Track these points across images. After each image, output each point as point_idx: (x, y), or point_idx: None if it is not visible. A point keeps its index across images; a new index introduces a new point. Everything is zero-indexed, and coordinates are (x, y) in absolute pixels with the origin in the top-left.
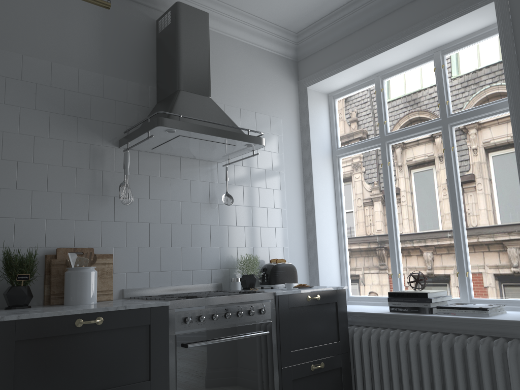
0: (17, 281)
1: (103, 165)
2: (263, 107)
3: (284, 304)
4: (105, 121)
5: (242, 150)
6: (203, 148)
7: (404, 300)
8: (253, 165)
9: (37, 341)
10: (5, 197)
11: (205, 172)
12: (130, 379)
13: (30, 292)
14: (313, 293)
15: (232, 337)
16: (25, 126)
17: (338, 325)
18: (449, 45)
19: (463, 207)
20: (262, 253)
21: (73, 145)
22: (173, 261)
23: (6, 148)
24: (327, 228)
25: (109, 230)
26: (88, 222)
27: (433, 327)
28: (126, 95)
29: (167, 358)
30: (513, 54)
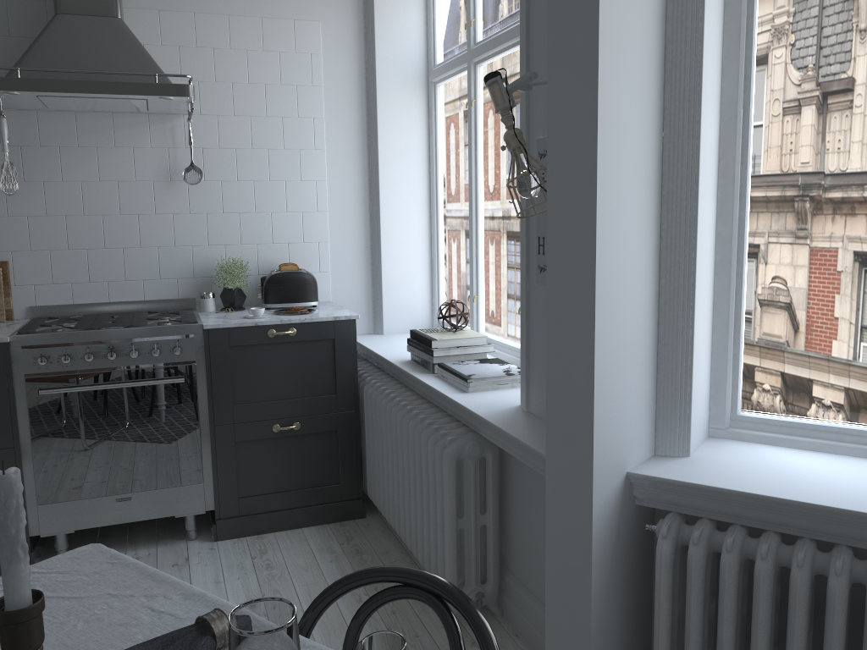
0: None
1: None
2: (279, 5)
3: (220, 342)
4: None
5: (176, 103)
6: (111, 104)
7: (417, 347)
8: (256, 112)
9: None
10: None
11: (161, 132)
12: None
13: None
14: (281, 325)
15: (116, 384)
16: None
17: (335, 372)
18: None
19: None
20: (274, 252)
21: None
22: (110, 269)
23: None
24: (405, 211)
25: (1, 229)
26: None
27: (426, 394)
28: (7, 25)
29: (12, 406)
30: None
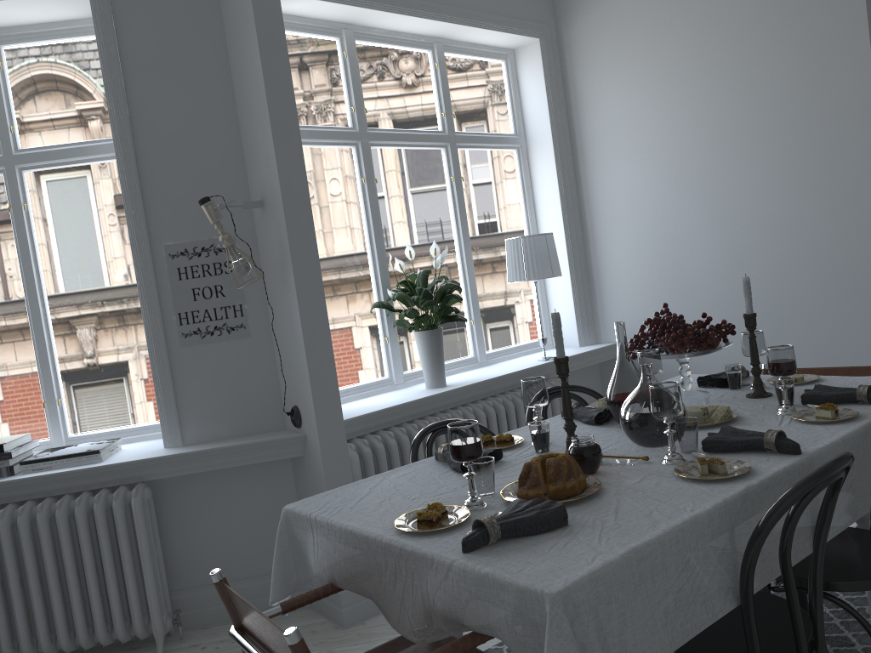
0: None
1: None
2: None
3: None
4: None
5: None
6: None
7: None
8: None
9: None
10: None
11: None
12: None
13: None
14: None
15: None
16: None
17: None
18: (10, 32)
19: (49, 300)
20: None
21: None
22: None
23: None
24: None
25: None
26: None
27: (19, 495)
28: None
29: None
30: (120, 83)
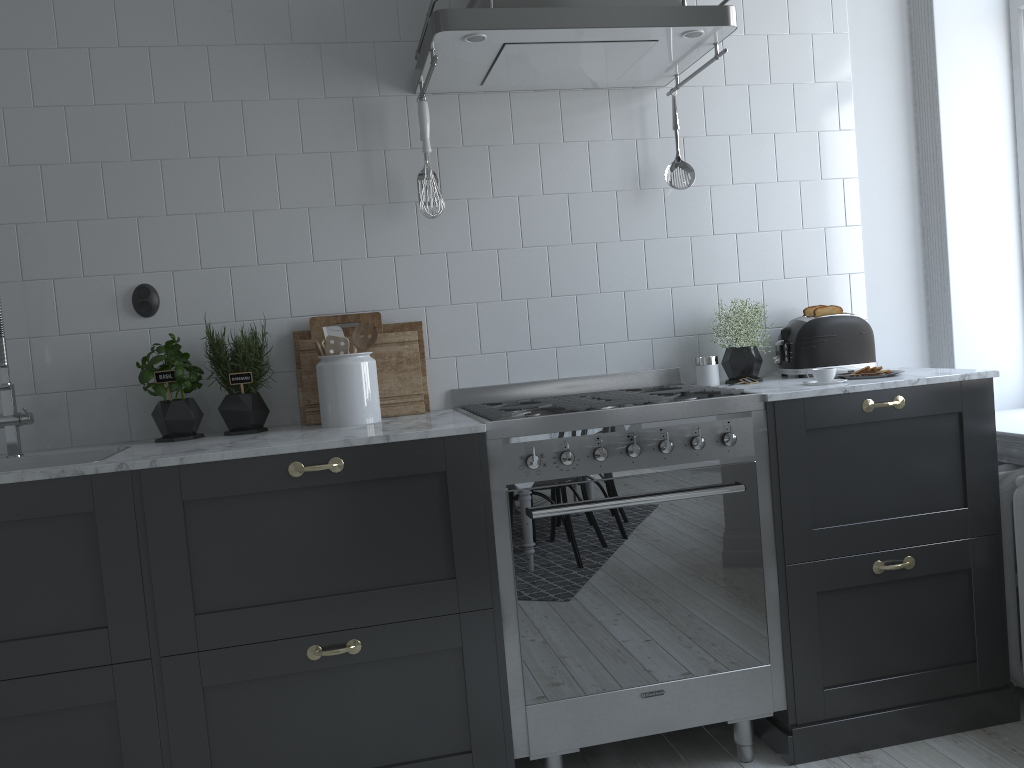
0: (234, 386)
1: (385, 139)
2: None
3: (791, 423)
4: (379, 41)
5: (688, 49)
6: (588, 62)
7: None
8: (756, 78)
9: (224, 502)
10: (208, 230)
11: (626, 117)
12: (413, 575)
13: (262, 404)
14: (882, 392)
15: (643, 498)
16: (222, 84)
17: (964, 468)
18: None
19: None
20: (787, 293)
21: (319, 106)
22: (559, 327)
23: (194, 135)
24: (983, 216)
25: (412, 274)
26: (367, 261)
27: None
28: None
29: (490, 538)
30: None
